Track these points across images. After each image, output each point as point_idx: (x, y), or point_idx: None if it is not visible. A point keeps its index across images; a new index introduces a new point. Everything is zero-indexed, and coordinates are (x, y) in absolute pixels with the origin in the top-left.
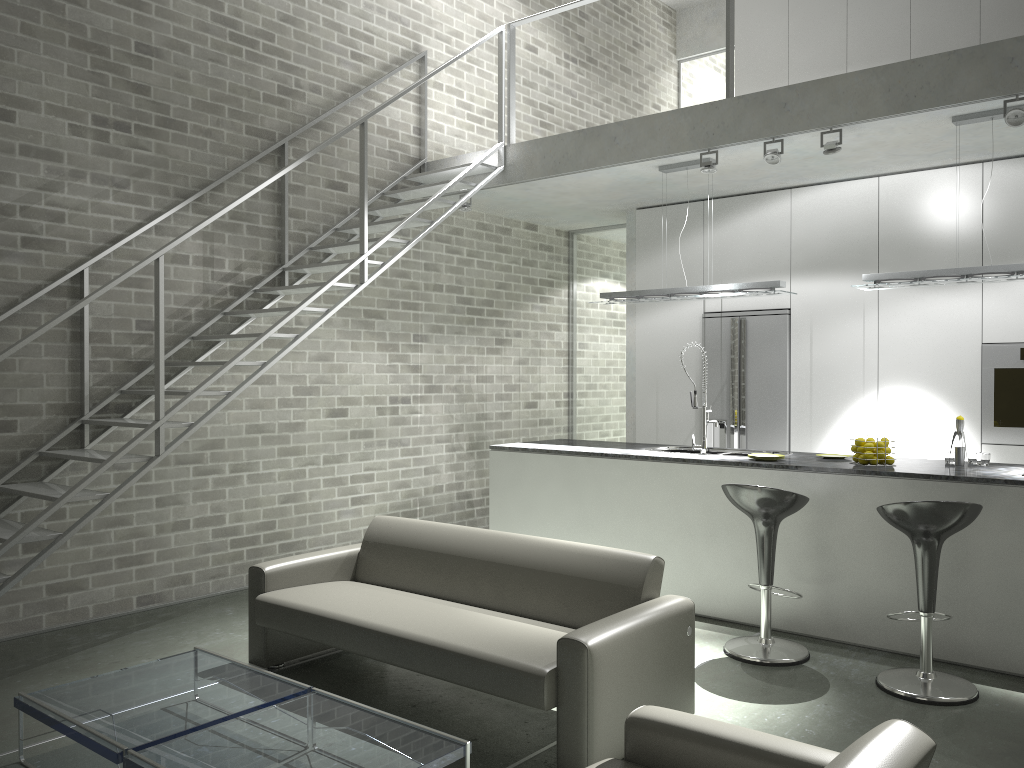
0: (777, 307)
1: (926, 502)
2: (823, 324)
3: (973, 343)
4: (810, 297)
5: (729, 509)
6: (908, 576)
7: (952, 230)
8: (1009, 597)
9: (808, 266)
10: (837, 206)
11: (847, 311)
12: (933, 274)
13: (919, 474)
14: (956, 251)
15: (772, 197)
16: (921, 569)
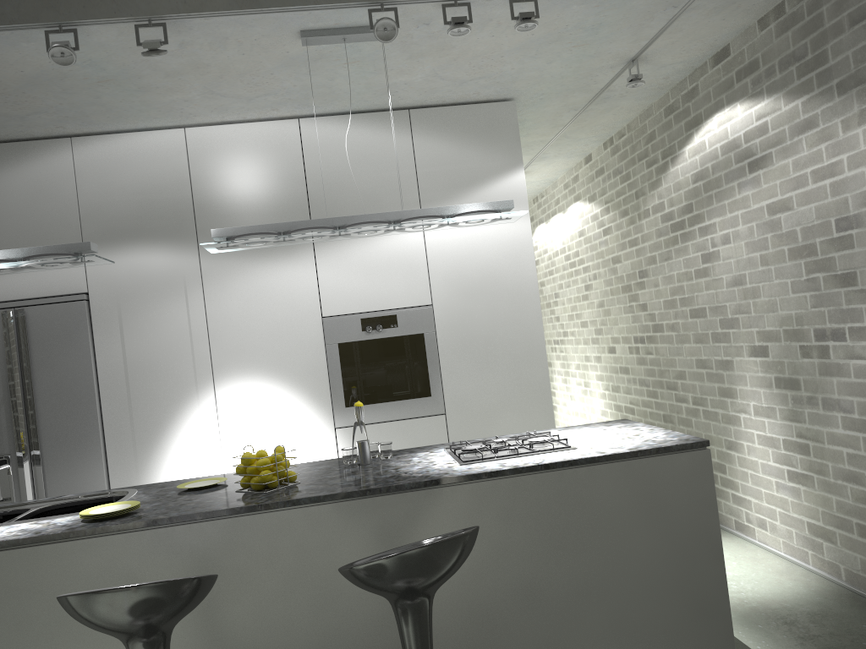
0: (70, 292)
1: (429, 546)
2: (136, 309)
3: (314, 318)
4: (114, 276)
5: (61, 615)
6: (356, 640)
7: (276, 192)
8: (482, 629)
9: (107, 237)
10: (137, 161)
11: (165, 291)
12: (302, 226)
13: (352, 492)
14: (283, 216)
15: (46, 147)
16: (415, 645)
